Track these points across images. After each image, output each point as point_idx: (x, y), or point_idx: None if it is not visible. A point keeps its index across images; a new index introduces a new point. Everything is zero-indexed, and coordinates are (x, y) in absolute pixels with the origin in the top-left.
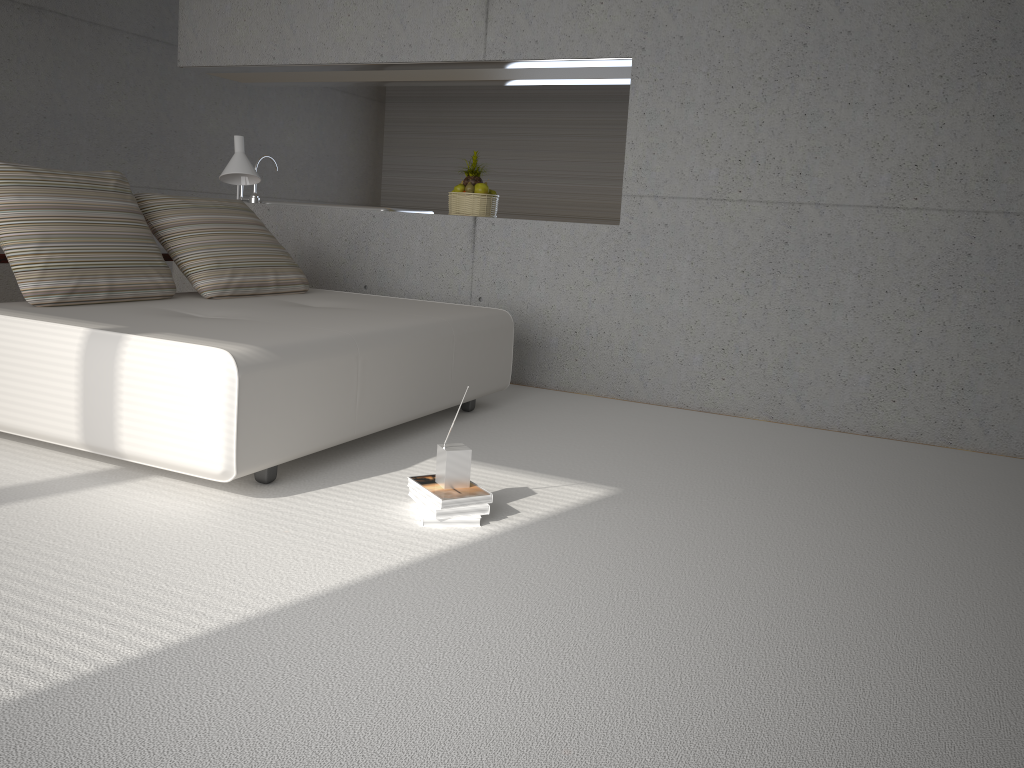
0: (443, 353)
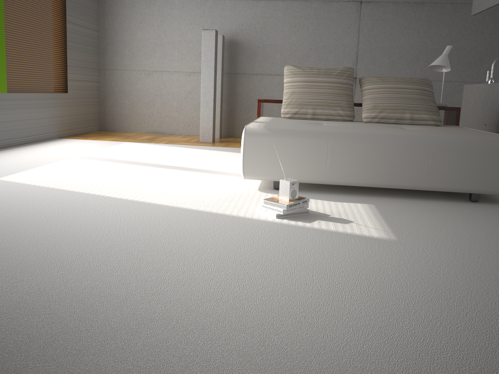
0: (417, 154)
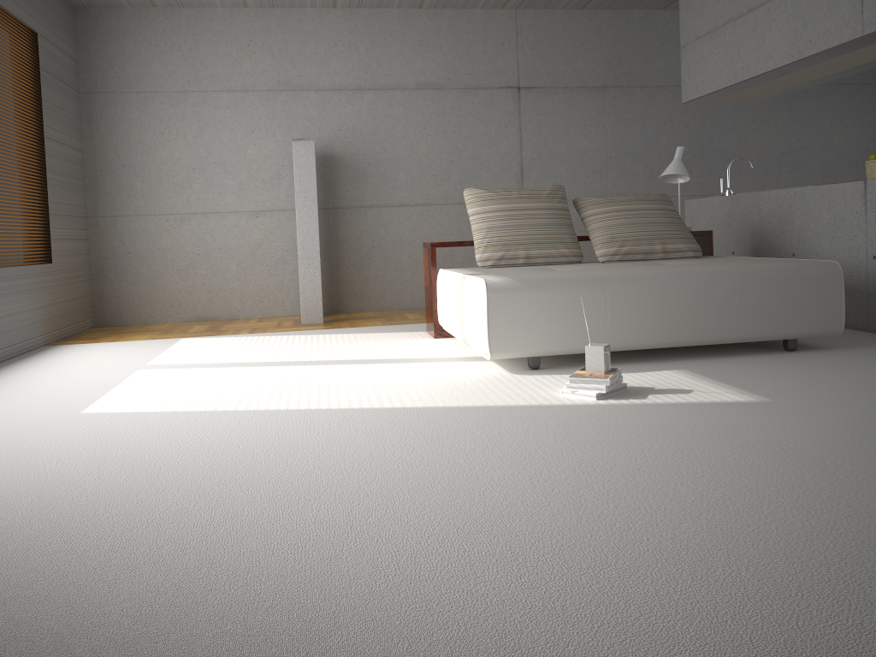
0: (720, 294)
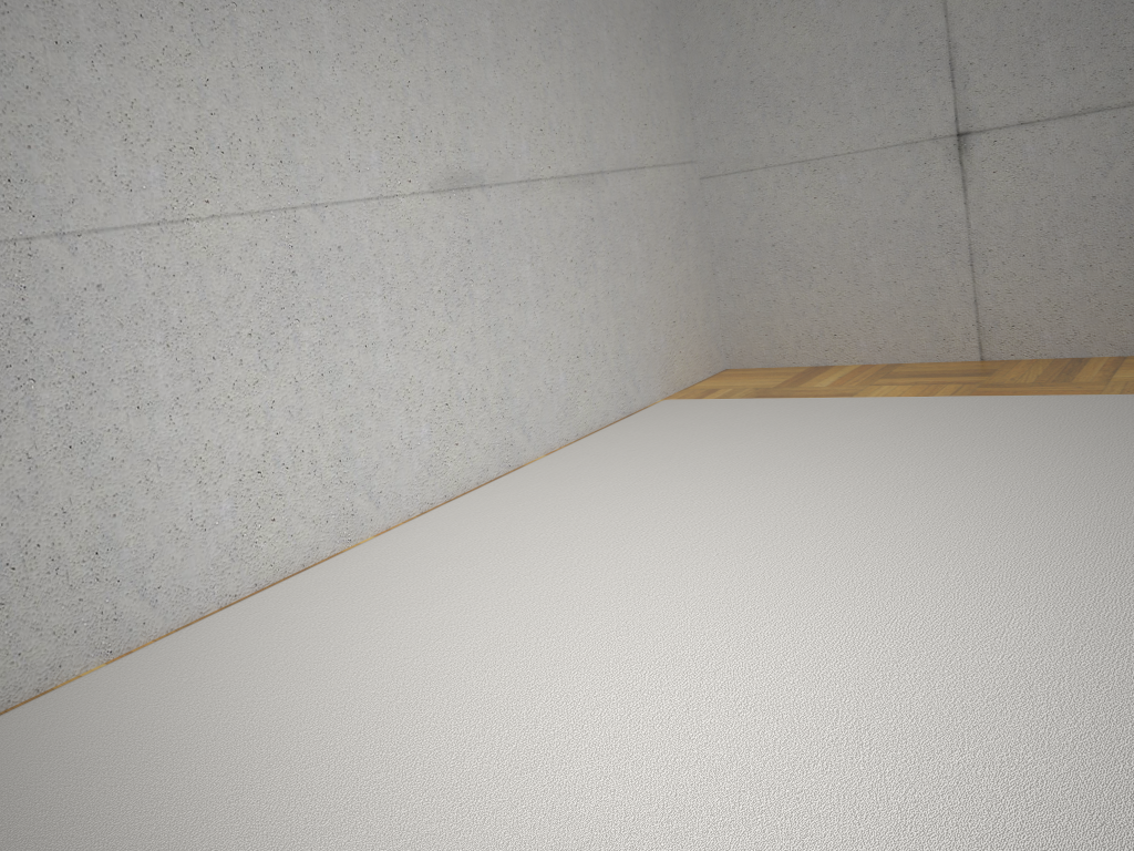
0: None
